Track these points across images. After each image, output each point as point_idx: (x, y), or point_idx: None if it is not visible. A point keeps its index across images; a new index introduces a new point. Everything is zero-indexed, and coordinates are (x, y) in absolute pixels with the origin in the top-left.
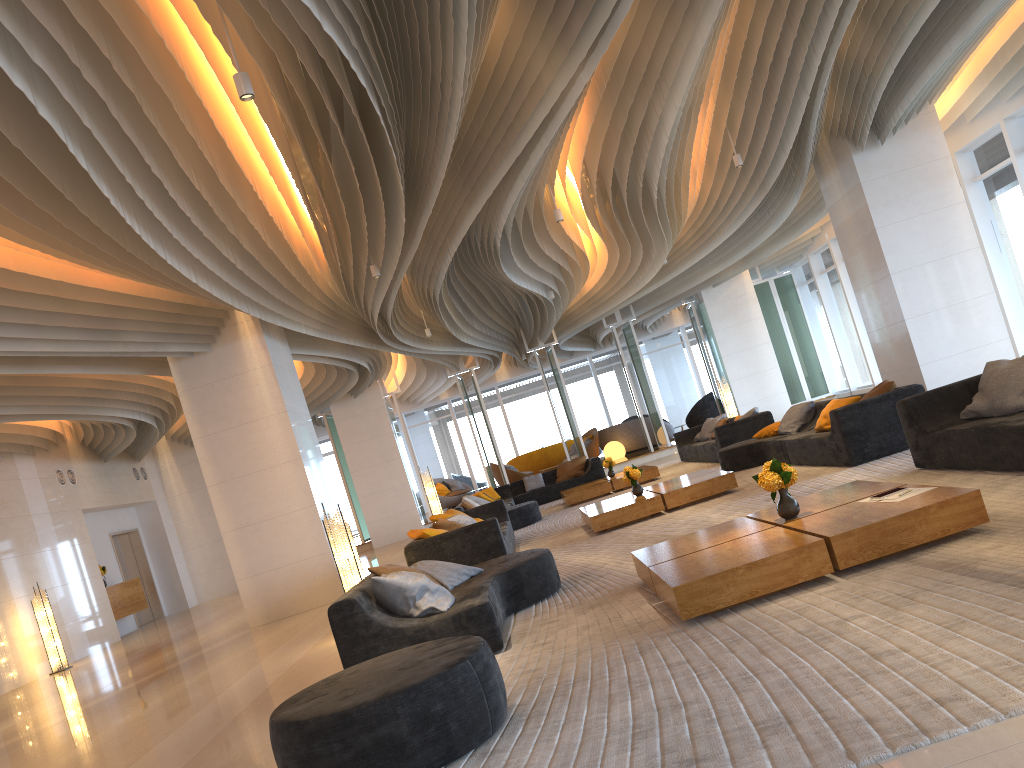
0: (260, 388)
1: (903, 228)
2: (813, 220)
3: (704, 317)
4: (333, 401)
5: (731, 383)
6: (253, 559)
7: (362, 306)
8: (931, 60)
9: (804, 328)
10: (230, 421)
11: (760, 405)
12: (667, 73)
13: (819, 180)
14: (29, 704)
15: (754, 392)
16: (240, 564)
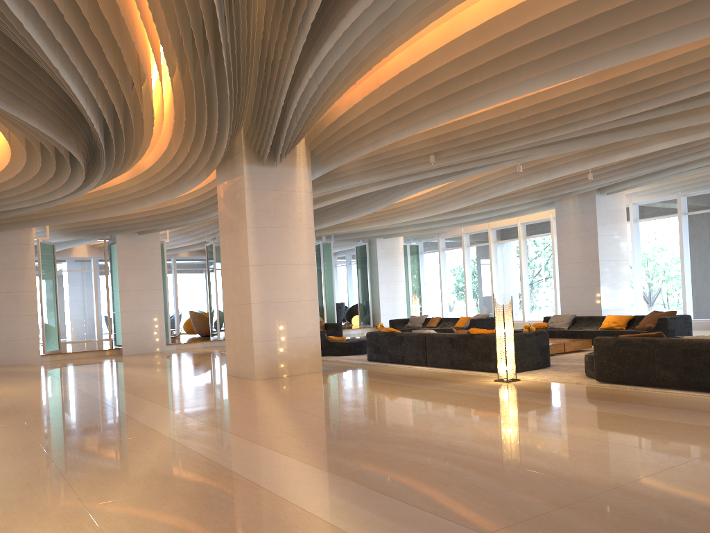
0: (301, 206)
1: (606, 239)
2: (497, 219)
3: (371, 255)
4: (130, 231)
5: (380, 299)
6: (268, 328)
7: (341, 175)
8: (701, 167)
9: (418, 279)
10: (276, 222)
11: (392, 317)
12: (696, 127)
13: (556, 200)
14: (97, 407)
15: (391, 309)
16: (259, 330)
